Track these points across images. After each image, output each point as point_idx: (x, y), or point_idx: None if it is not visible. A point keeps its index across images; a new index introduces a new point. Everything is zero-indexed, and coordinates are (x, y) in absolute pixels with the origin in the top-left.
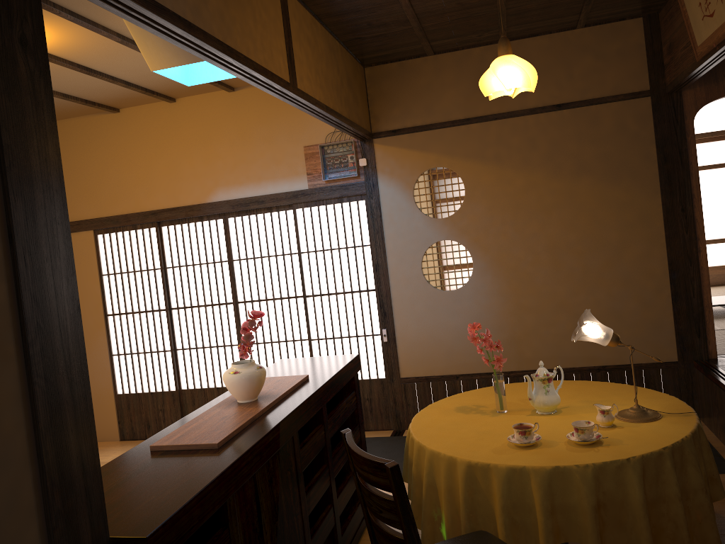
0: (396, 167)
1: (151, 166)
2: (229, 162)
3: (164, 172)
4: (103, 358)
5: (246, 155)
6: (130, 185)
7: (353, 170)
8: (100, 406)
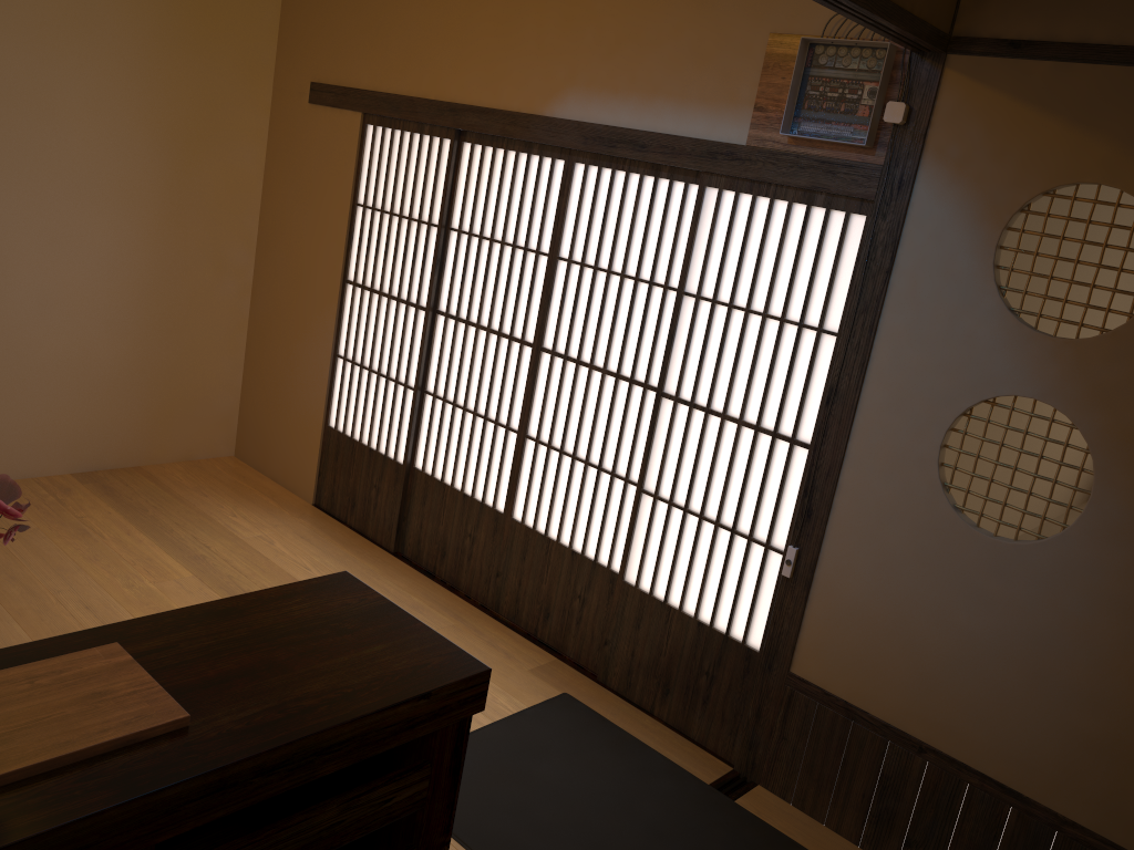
0: (980, 151)
1: (474, 6)
2: (608, 34)
3: (491, 26)
4: (323, 354)
5: (644, 25)
6: (433, 40)
7: (865, 128)
8: (302, 434)
